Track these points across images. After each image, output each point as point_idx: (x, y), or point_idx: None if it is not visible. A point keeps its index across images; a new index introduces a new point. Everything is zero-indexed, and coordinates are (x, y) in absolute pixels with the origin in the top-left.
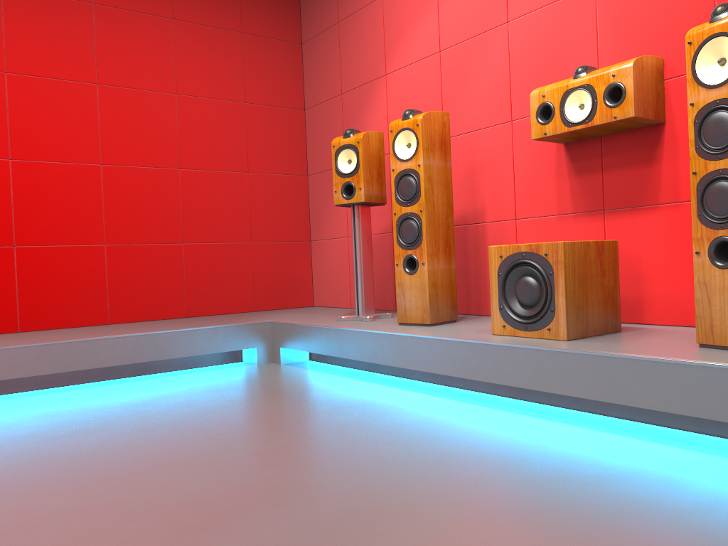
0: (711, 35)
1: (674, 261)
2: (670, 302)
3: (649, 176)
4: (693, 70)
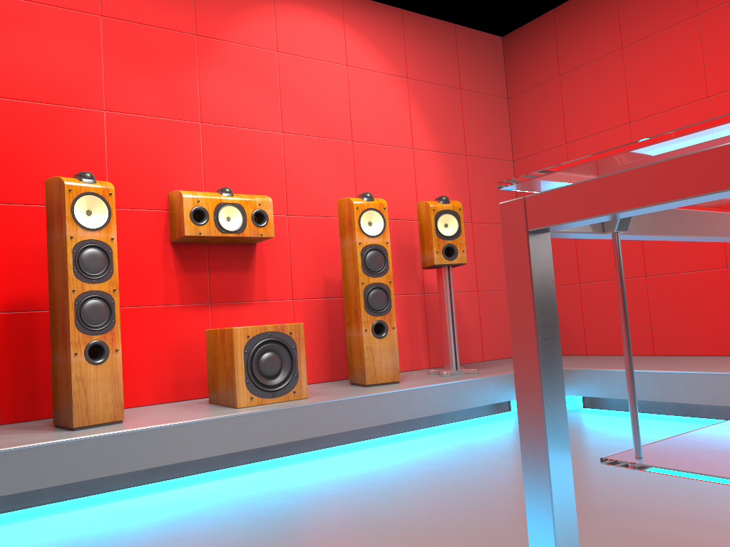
0: (369, 208)
1: None
2: None
3: (246, 280)
4: (360, 223)
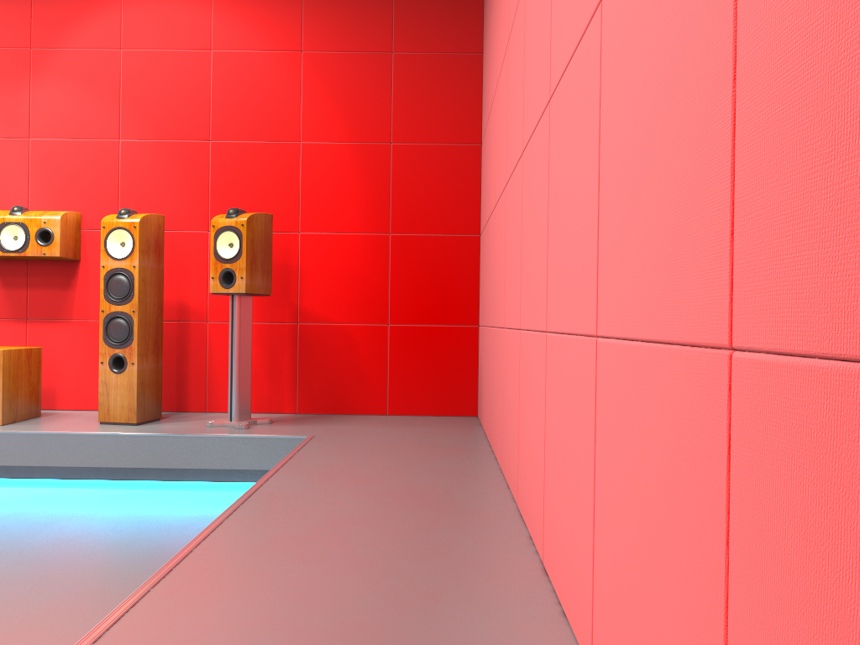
0: (117, 226)
1: (82, 362)
2: (77, 393)
3: (66, 298)
4: (105, 244)
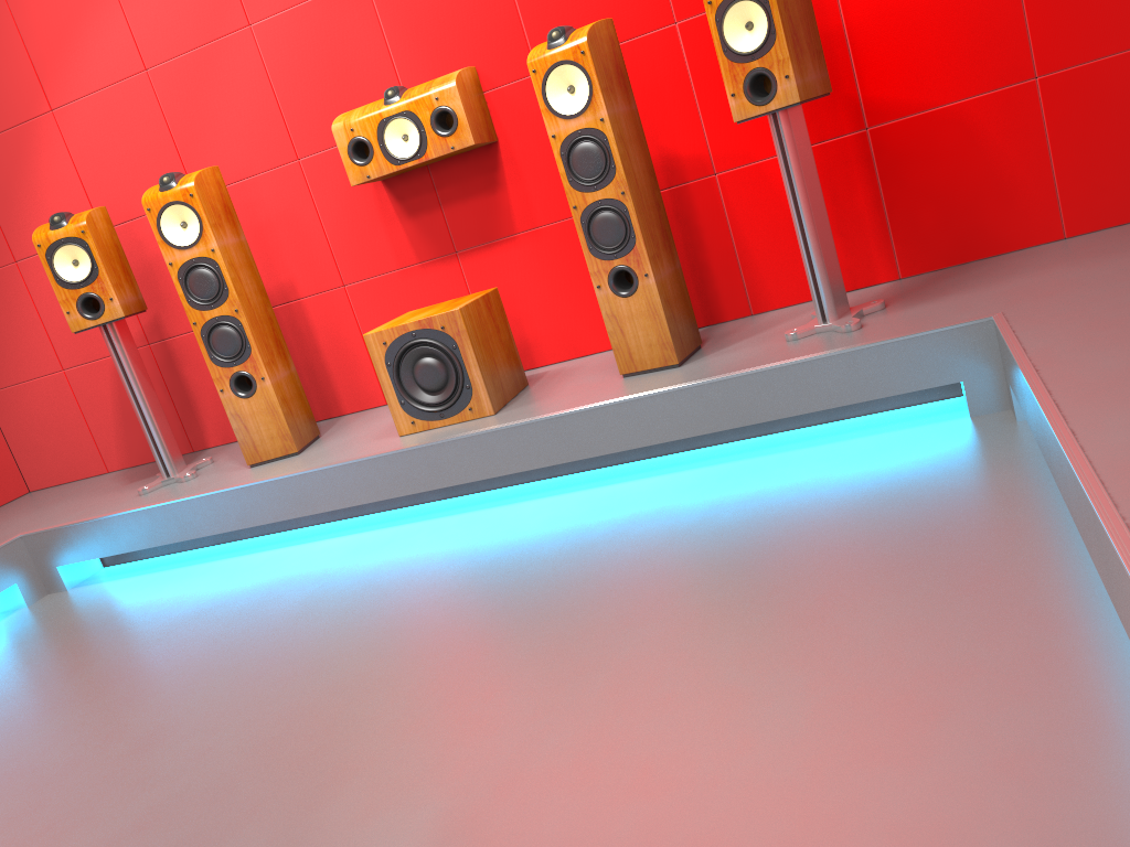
0: (555, 63)
1: (549, 292)
2: (557, 337)
3: (497, 204)
4: (545, 100)
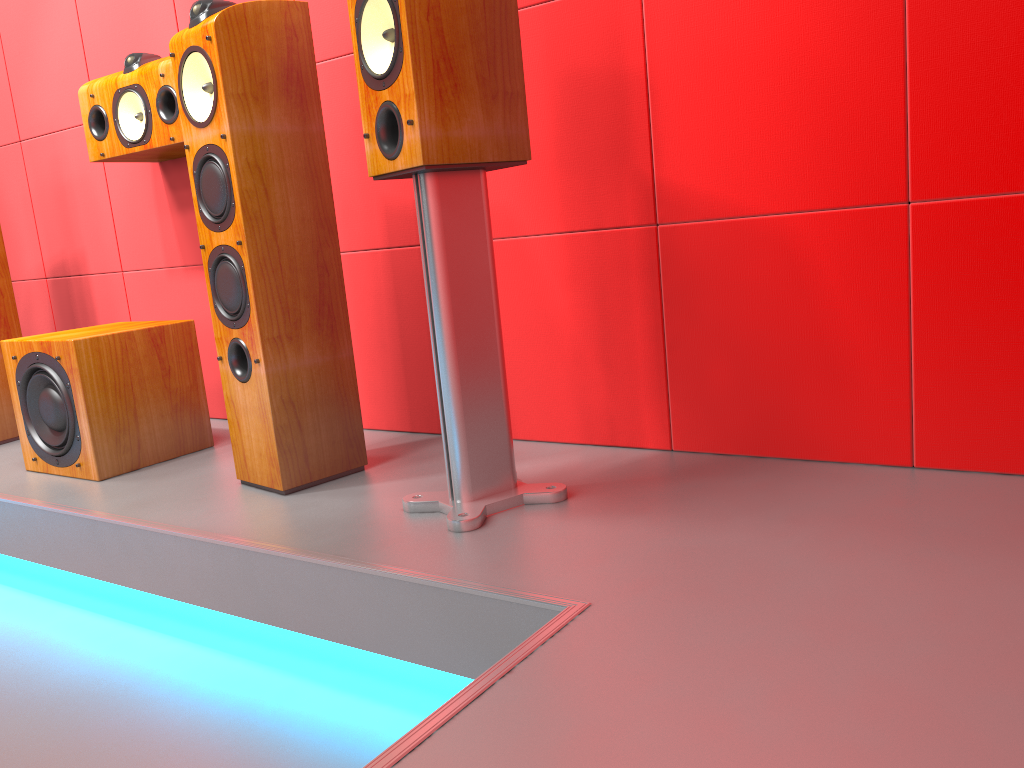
0: (188, 48)
1: None
2: None
3: None
4: (181, 96)
